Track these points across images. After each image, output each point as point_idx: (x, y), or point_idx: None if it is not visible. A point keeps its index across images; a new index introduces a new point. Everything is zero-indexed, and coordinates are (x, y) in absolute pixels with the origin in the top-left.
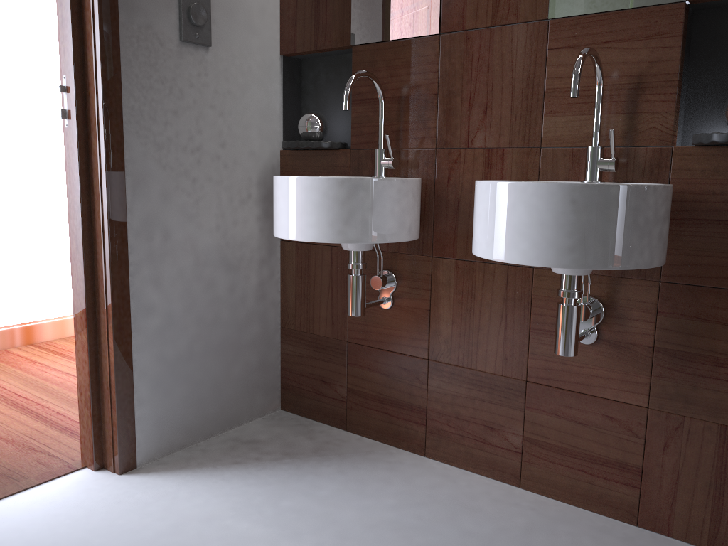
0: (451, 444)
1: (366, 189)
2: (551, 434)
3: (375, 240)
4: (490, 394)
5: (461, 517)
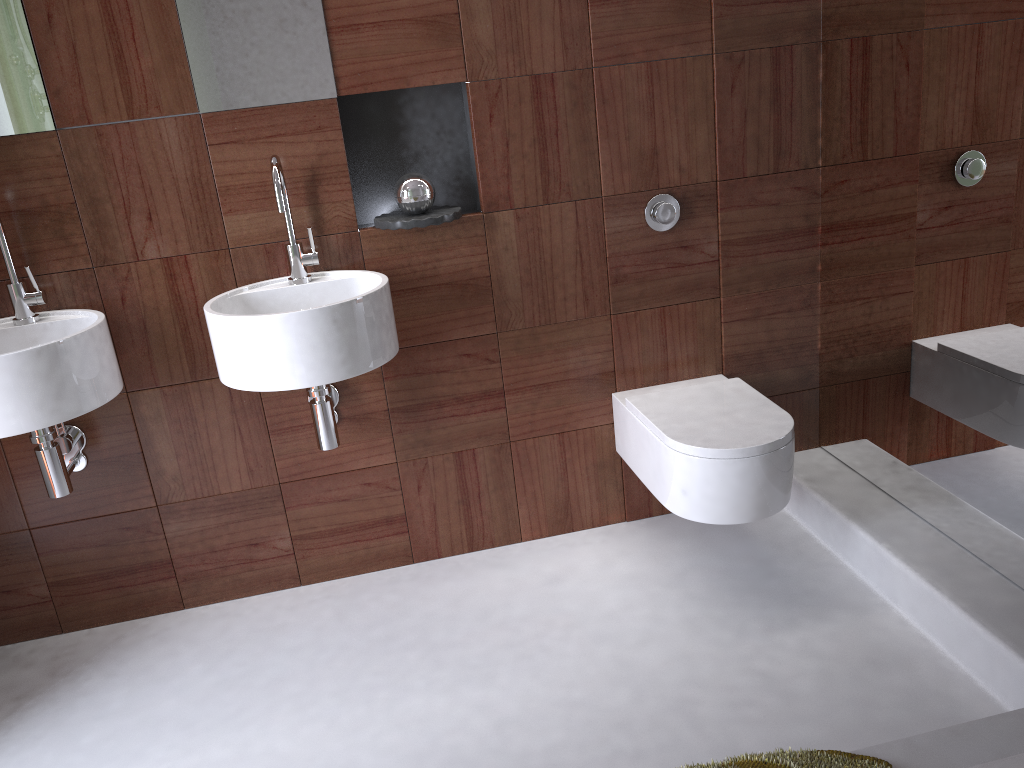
0: (214, 581)
1: (70, 351)
2: (319, 522)
3: (96, 404)
4: (244, 512)
5: (277, 641)
